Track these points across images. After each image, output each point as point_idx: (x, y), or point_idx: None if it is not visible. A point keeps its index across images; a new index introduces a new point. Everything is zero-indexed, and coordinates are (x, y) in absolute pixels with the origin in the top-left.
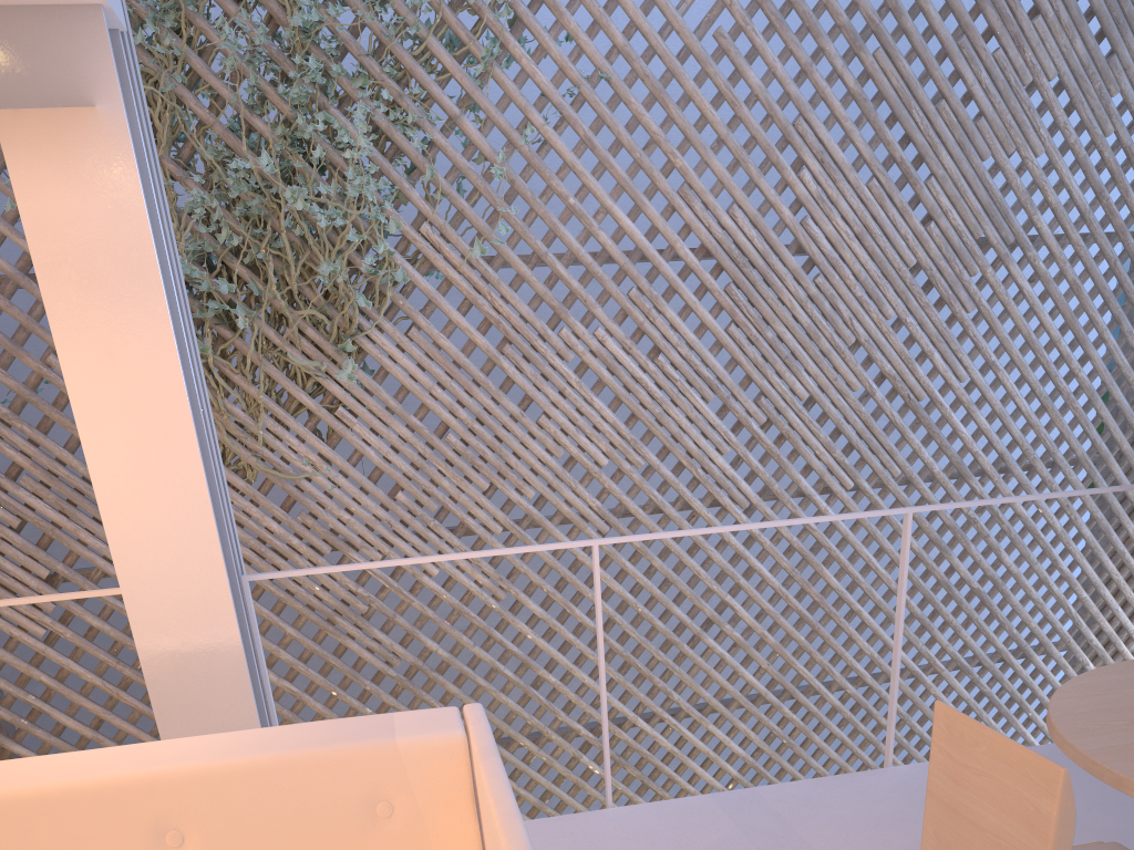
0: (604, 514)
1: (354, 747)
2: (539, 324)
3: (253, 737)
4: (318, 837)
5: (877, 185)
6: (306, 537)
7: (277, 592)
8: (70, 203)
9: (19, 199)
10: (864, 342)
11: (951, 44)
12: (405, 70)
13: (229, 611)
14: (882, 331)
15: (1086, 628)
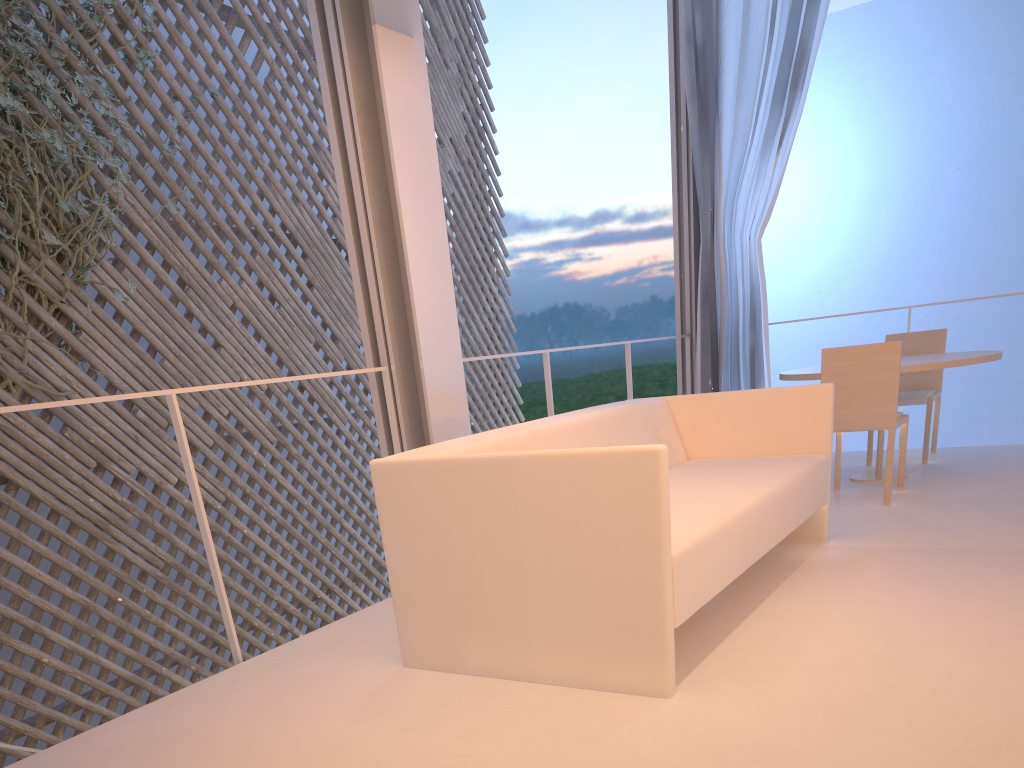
0: (272, 427)
1: (642, 403)
2: (208, 275)
3: (588, 409)
4: None
5: None
6: (75, 452)
7: (60, 506)
8: (404, 92)
9: (385, 83)
10: None
11: None
12: (80, 52)
13: (462, 373)
14: None
15: None
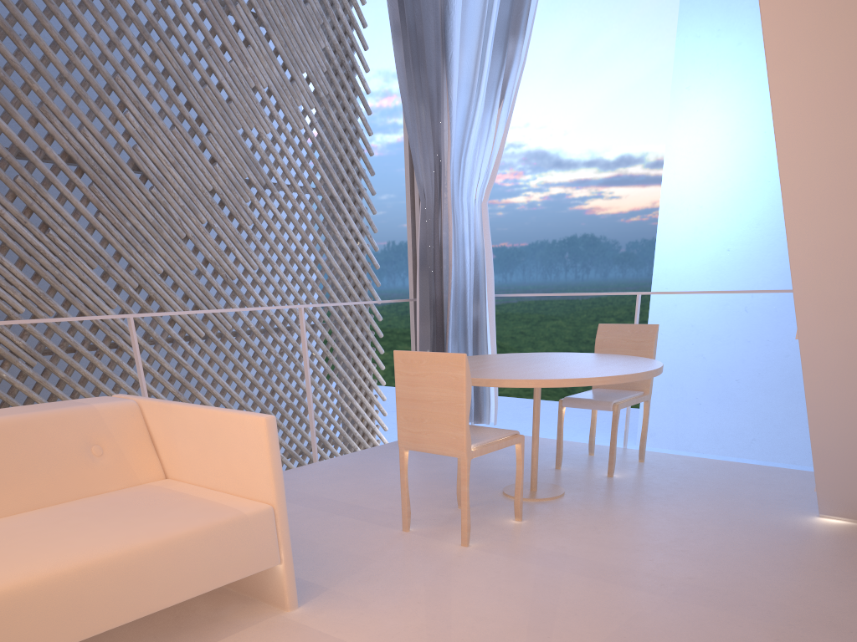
0: (30, 350)
1: (68, 410)
2: None
3: None
4: (58, 470)
5: (178, 132)
6: None
7: None
8: None
9: None
10: (192, 237)
11: (205, 50)
12: None
13: None
14: (201, 231)
15: (352, 426)
